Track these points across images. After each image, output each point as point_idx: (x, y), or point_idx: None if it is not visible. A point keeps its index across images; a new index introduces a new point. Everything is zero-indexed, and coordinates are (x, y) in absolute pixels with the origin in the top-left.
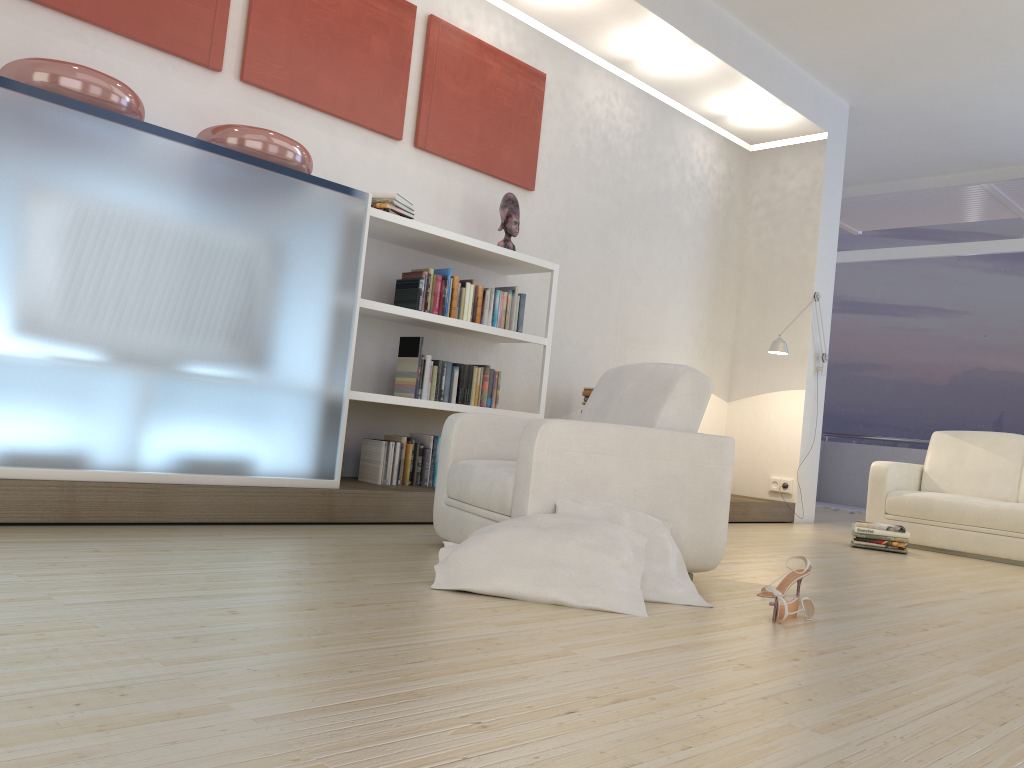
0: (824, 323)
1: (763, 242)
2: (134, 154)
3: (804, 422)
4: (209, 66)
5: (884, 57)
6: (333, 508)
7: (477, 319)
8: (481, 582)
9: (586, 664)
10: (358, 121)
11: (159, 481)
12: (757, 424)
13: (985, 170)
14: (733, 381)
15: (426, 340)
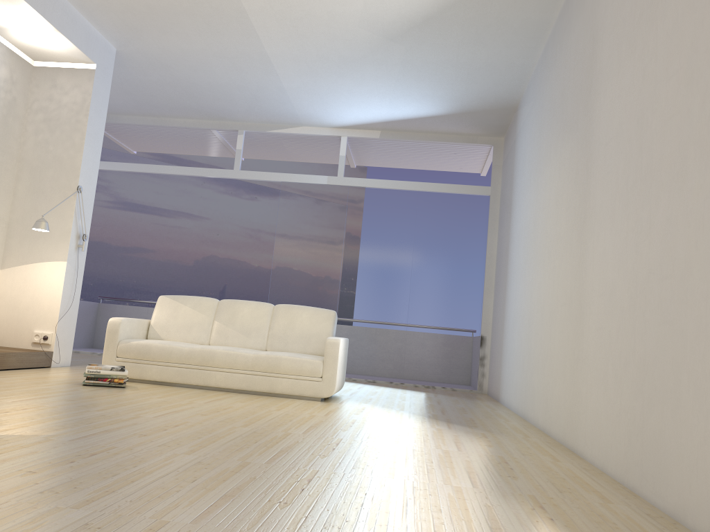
0: (87, 211)
1: (40, 141)
2: None
3: (65, 287)
4: None
5: (138, 16)
6: None
7: None
8: None
9: None
10: None
11: None
12: (26, 288)
13: (214, 121)
14: (7, 252)
15: None
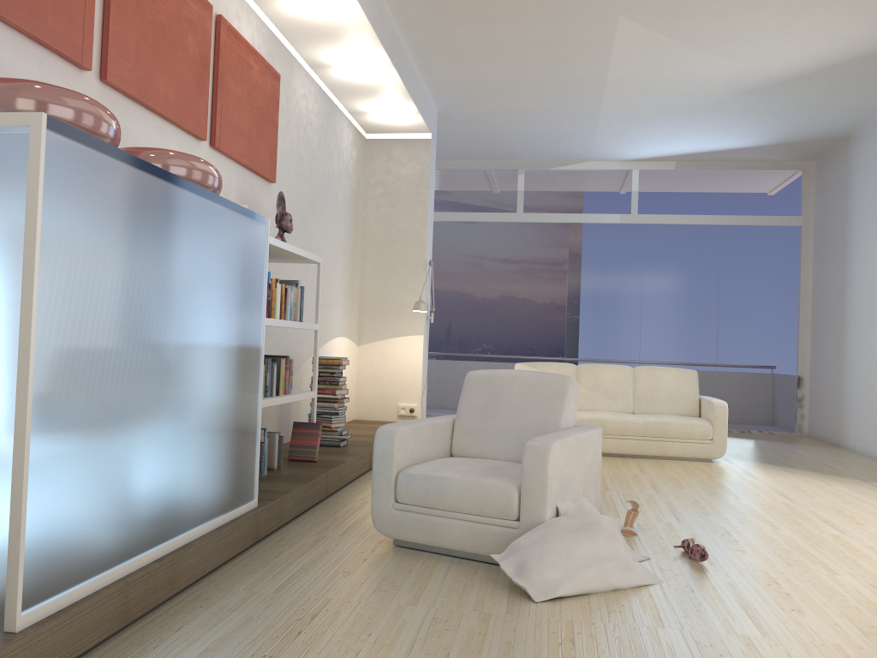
0: (429, 282)
1: (382, 216)
2: (149, 202)
3: (423, 360)
4: (82, 65)
5: (486, 87)
6: (259, 527)
7: (282, 315)
8: (568, 587)
9: (774, 644)
10: (181, 123)
11: (169, 550)
12: (385, 363)
13: (491, 161)
14: (362, 328)
15: None
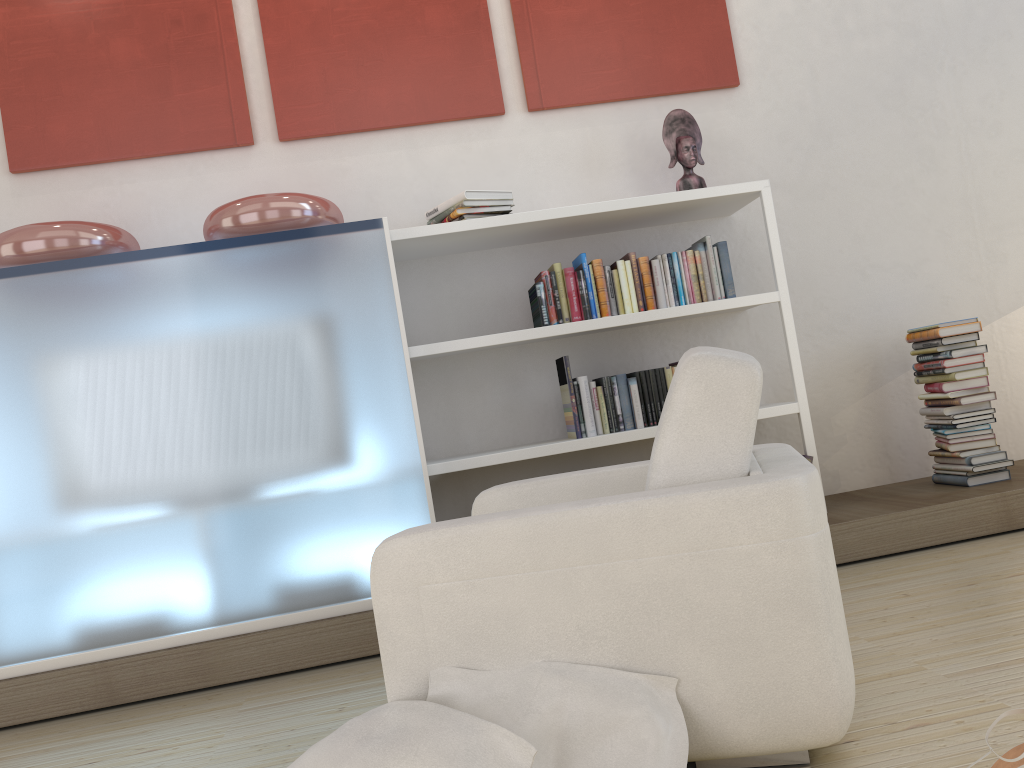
0: None
1: None
2: (78, 297)
3: None
4: (238, 144)
5: None
6: None
7: (649, 304)
8: None
9: None
10: (436, 118)
11: (206, 638)
12: None
13: None
14: None
15: (622, 344)
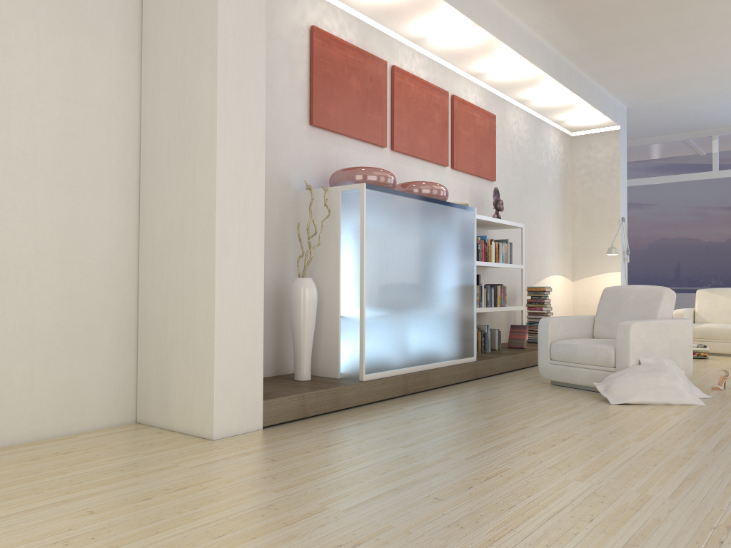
0: (625, 233)
1: (585, 189)
2: (408, 210)
3: None
4: (382, 146)
5: (657, 87)
6: (477, 371)
7: (496, 260)
8: (633, 399)
9: None
10: (433, 160)
11: (425, 369)
12: (592, 293)
13: (687, 132)
14: (574, 269)
15: None
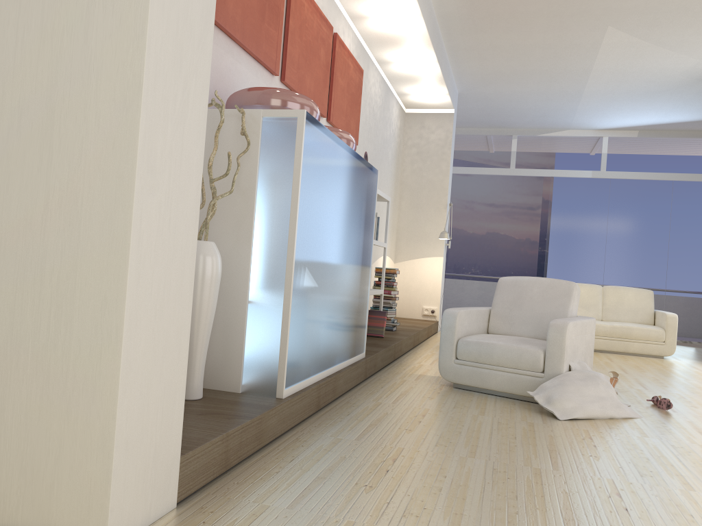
0: (448, 218)
1: (415, 169)
2: (335, 160)
3: (442, 275)
4: (275, 72)
5: (498, 75)
6: (366, 370)
7: None
8: (581, 413)
9: None
10: None
11: (332, 372)
12: (414, 276)
13: (491, 128)
14: (398, 250)
15: None
